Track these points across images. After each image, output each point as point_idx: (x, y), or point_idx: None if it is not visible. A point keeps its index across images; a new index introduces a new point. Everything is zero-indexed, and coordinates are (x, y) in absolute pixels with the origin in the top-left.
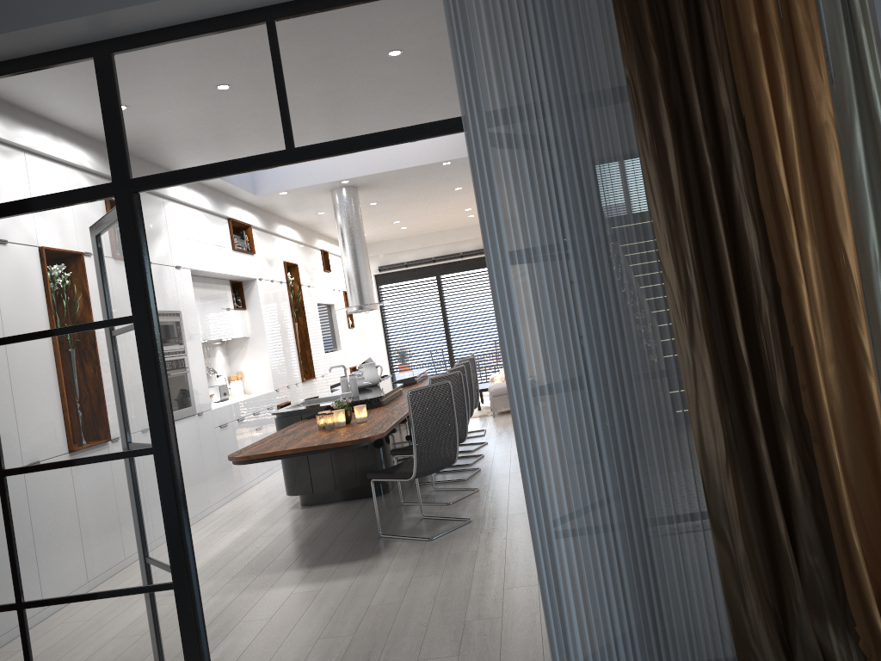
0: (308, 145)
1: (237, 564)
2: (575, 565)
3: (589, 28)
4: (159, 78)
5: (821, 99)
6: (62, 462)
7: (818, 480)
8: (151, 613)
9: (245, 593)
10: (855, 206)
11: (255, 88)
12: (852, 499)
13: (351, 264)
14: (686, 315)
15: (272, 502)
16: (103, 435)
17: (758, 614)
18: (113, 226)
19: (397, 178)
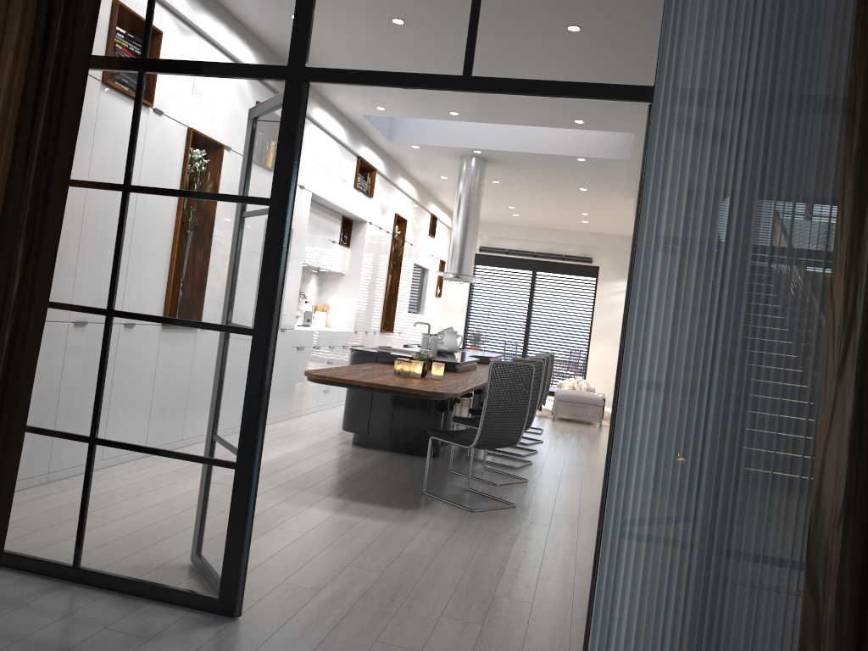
0: (485, 77)
1: (282, 476)
2: (641, 568)
3: (820, 23)
4: None
5: None
6: (167, 318)
7: None
8: (208, 485)
9: (286, 503)
10: None
11: (449, 8)
12: None
13: (460, 232)
14: (841, 345)
15: (325, 432)
16: (211, 305)
17: None
18: (276, 109)
19: (528, 162)
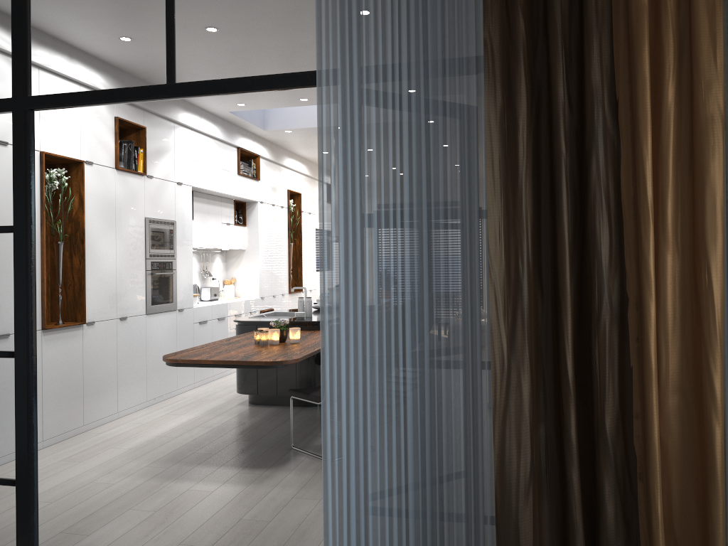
0: (186, 82)
1: (165, 449)
2: None
3: None
4: (64, 3)
5: (710, 88)
6: None
7: (637, 523)
8: None
9: (153, 480)
10: None
11: (147, 20)
12: None
13: None
14: (509, 314)
15: (228, 394)
16: None
17: None
18: (9, 140)
19: None
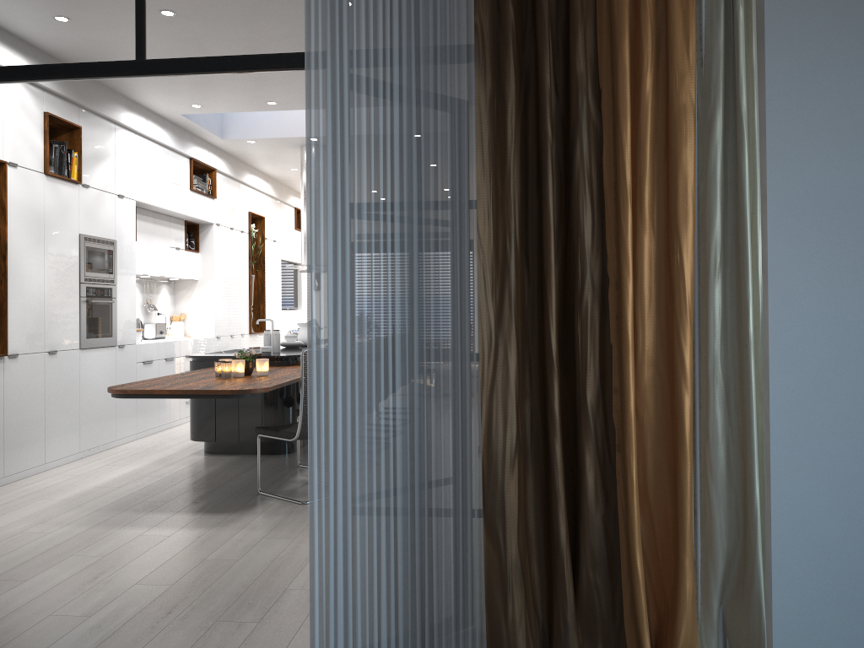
0: (159, 59)
1: (108, 498)
2: (349, 544)
3: None
4: None
5: (683, 80)
6: None
7: (615, 493)
8: None
9: (97, 528)
10: (704, 203)
11: None
12: (648, 518)
13: None
14: (497, 292)
15: (179, 445)
16: None
17: (519, 626)
18: None
19: None
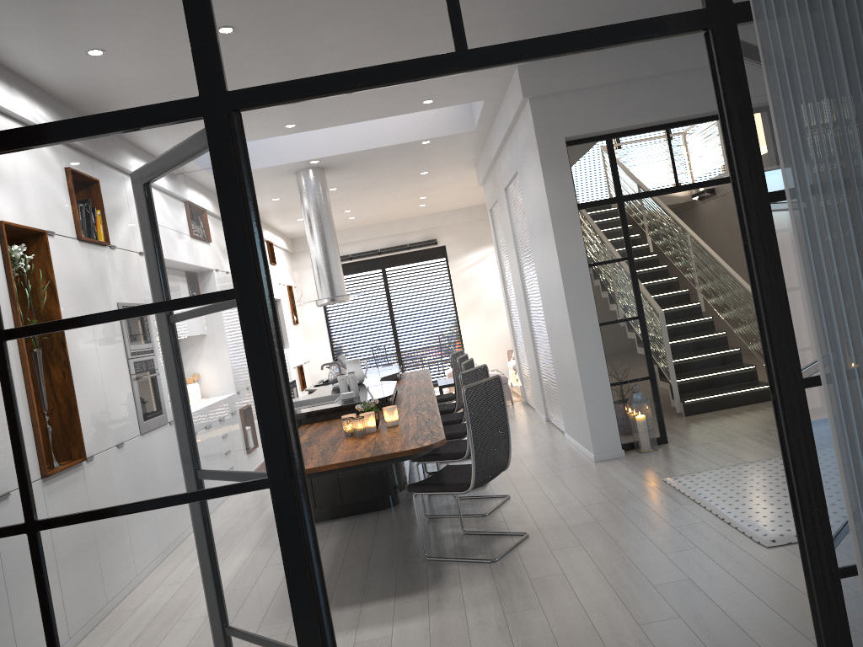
0: (489, 46)
1: None
2: None
3: None
4: None
5: None
6: (129, 506)
7: None
8: None
9: None
10: None
11: None
12: None
13: (321, 252)
14: None
15: None
16: (192, 464)
17: None
18: (202, 160)
19: (369, 159)
